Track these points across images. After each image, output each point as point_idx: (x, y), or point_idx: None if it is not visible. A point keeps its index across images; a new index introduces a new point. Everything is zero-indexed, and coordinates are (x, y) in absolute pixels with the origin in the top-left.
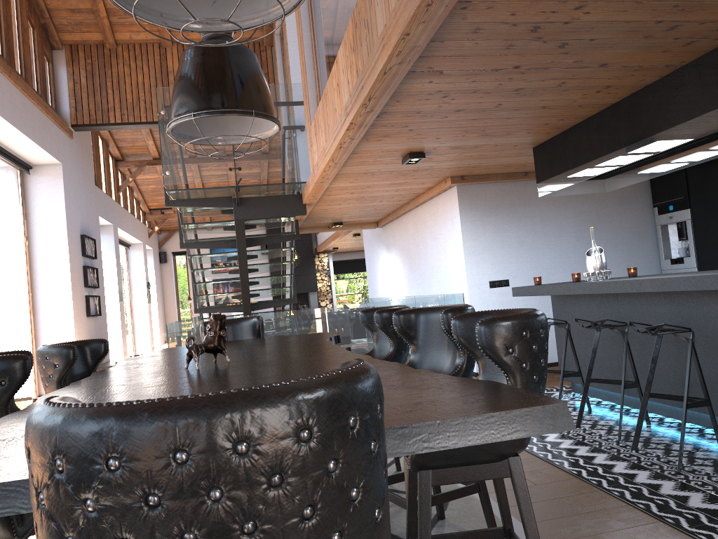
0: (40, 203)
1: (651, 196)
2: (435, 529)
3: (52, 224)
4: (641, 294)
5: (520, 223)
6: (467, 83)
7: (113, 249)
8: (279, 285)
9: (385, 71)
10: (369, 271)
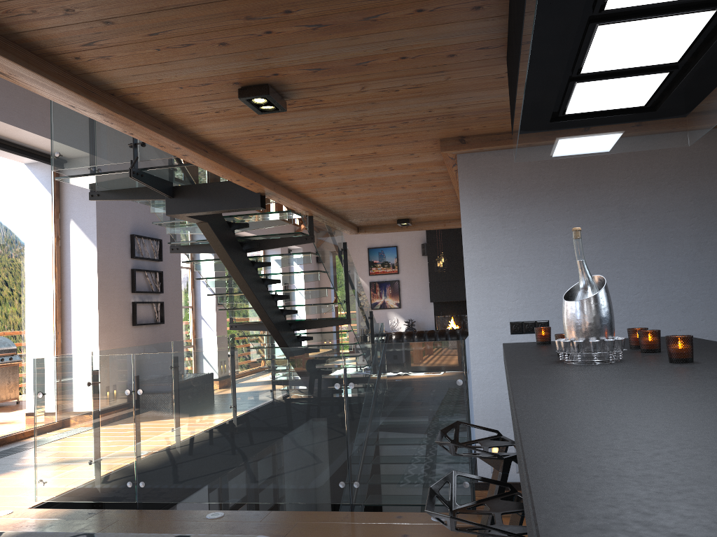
0: (73, 200)
1: None
2: None
3: (83, 223)
4: None
5: (577, 219)
6: None
7: None
8: (438, 291)
9: None
10: None
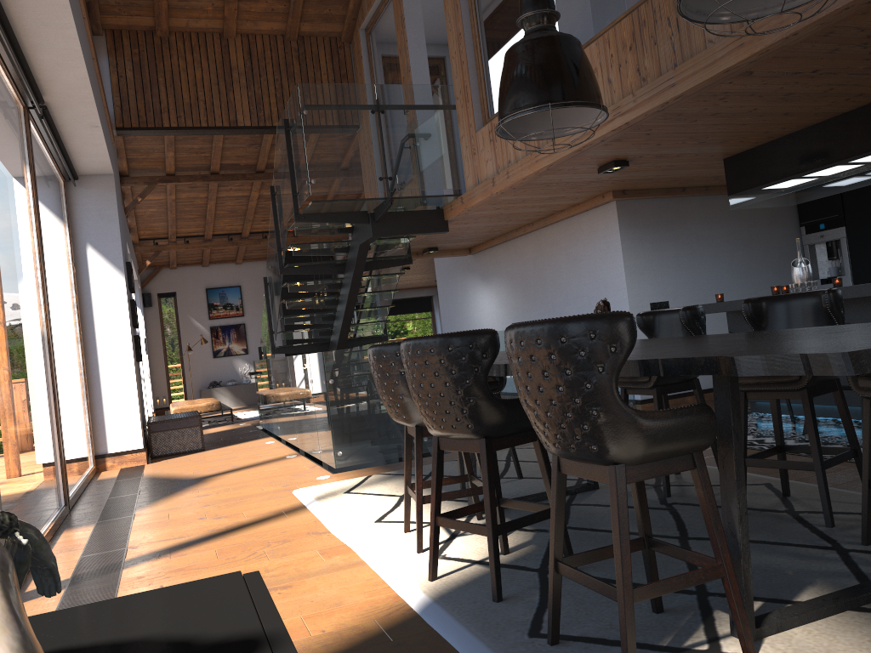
0: (88, 221)
1: (797, 215)
2: (793, 502)
3: (104, 247)
4: (855, 302)
5: (677, 242)
6: (757, 85)
7: None
8: None
9: (730, 69)
10: (446, 306)
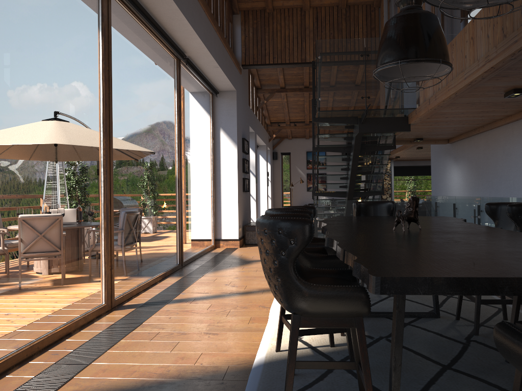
0: (222, 116)
1: None
2: None
3: (228, 130)
4: None
5: None
6: None
7: (253, 148)
8: None
9: None
10: (434, 175)
